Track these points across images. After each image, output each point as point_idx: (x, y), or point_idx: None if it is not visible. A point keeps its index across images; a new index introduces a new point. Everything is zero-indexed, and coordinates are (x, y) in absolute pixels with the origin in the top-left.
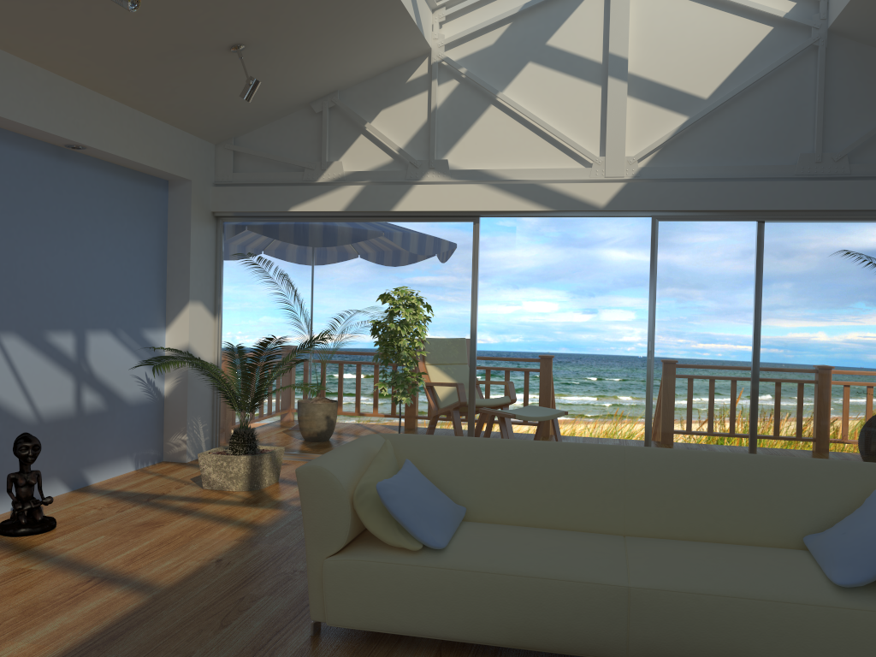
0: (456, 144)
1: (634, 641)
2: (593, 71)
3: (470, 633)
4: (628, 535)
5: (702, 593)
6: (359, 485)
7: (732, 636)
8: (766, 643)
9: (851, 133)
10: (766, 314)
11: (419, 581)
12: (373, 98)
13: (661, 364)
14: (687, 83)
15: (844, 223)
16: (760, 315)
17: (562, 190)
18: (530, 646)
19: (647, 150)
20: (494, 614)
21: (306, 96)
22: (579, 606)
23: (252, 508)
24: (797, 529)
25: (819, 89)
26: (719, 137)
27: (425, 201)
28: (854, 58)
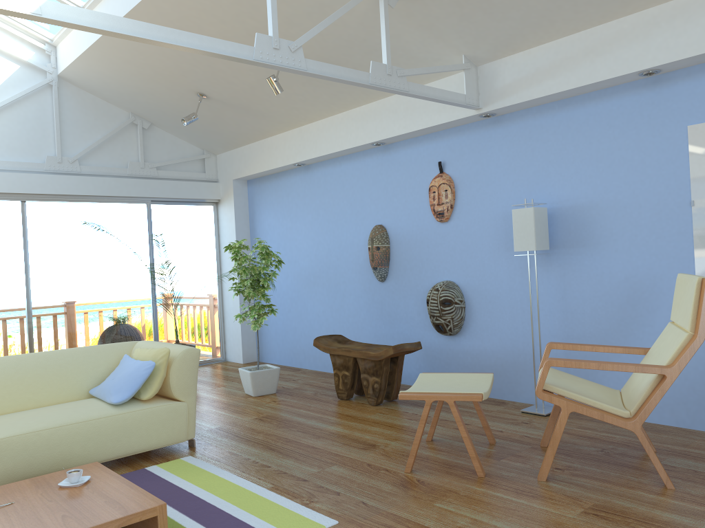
0: None
1: None
2: None
3: None
4: None
5: (41, 430)
6: None
7: (62, 449)
8: (82, 446)
9: (79, 145)
10: (34, 266)
11: None
12: None
13: None
14: None
15: (80, 203)
16: (29, 267)
17: None
18: None
19: None
20: None
21: None
22: None
23: None
24: (85, 388)
25: (56, 114)
26: None
27: None
28: (76, 97)
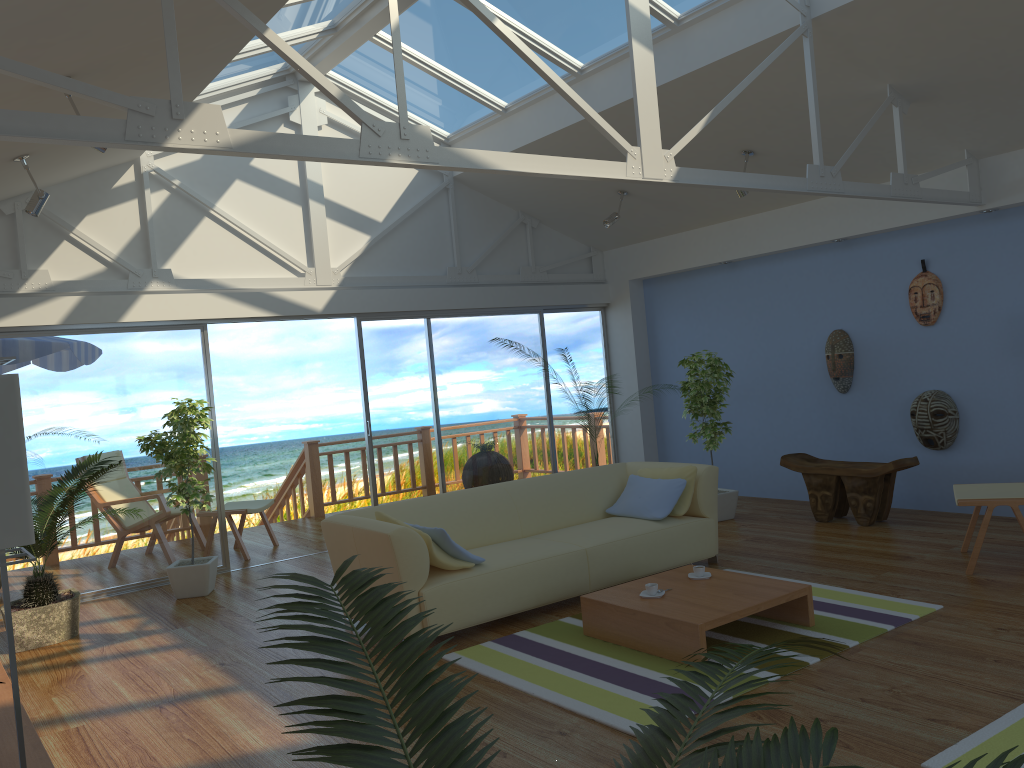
0: (175, 253)
1: (592, 578)
2: (293, 192)
3: (516, 606)
4: (524, 537)
5: (615, 540)
6: (427, 534)
7: (632, 558)
8: (645, 556)
9: (474, 252)
10: (442, 388)
11: (484, 583)
12: (75, 202)
13: (377, 438)
14: (366, 208)
15: (479, 317)
16: (438, 389)
17: (285, 297)
18: (546, 601)
19: (346, 262)
20: (528, 589)
21: (3, 196)
22: (567, 567)
23: (125, 642)
24: (600, 508)
25: (454, 220)
26: (393, 253)
27: (155, 311)
28: (469, 199)
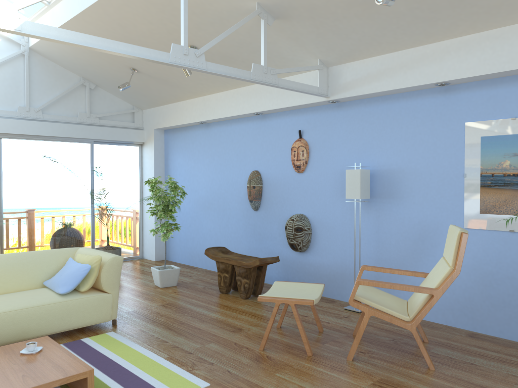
0: None
1: None
2: None
3: None
4: None
5: (8, 311)
6: None
7: (23, 325)
8: (37, 323)
9: (42, 99)
10: (6, 185)
11: None
12: None
13: None
14: None
15: (42, 141)
16: (3, 186)
17: None
18: None
19: None
20: None
21: None
22: None
23: None
24: (40, 280)
25: (26, 76)
26: None
27: None
28: (42, 64)
